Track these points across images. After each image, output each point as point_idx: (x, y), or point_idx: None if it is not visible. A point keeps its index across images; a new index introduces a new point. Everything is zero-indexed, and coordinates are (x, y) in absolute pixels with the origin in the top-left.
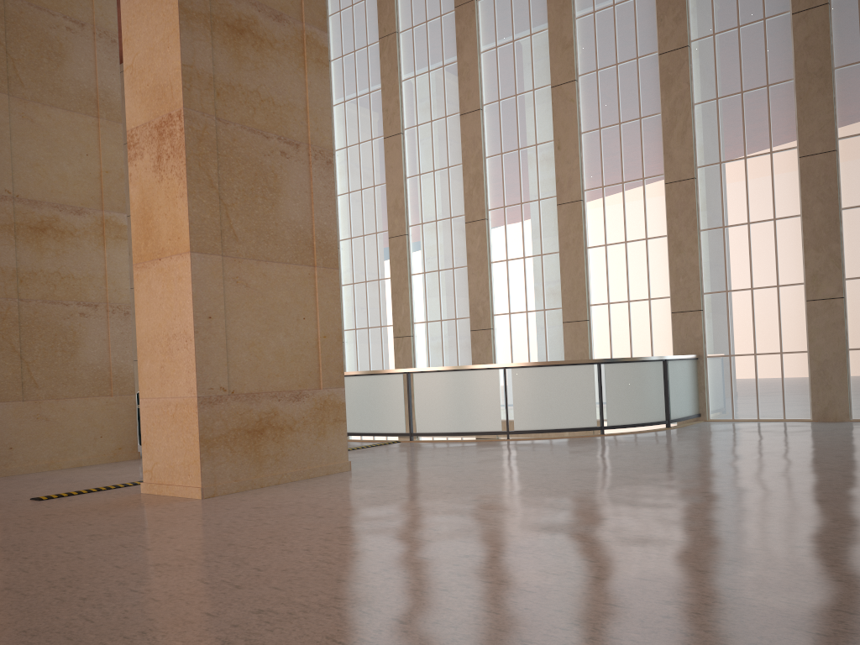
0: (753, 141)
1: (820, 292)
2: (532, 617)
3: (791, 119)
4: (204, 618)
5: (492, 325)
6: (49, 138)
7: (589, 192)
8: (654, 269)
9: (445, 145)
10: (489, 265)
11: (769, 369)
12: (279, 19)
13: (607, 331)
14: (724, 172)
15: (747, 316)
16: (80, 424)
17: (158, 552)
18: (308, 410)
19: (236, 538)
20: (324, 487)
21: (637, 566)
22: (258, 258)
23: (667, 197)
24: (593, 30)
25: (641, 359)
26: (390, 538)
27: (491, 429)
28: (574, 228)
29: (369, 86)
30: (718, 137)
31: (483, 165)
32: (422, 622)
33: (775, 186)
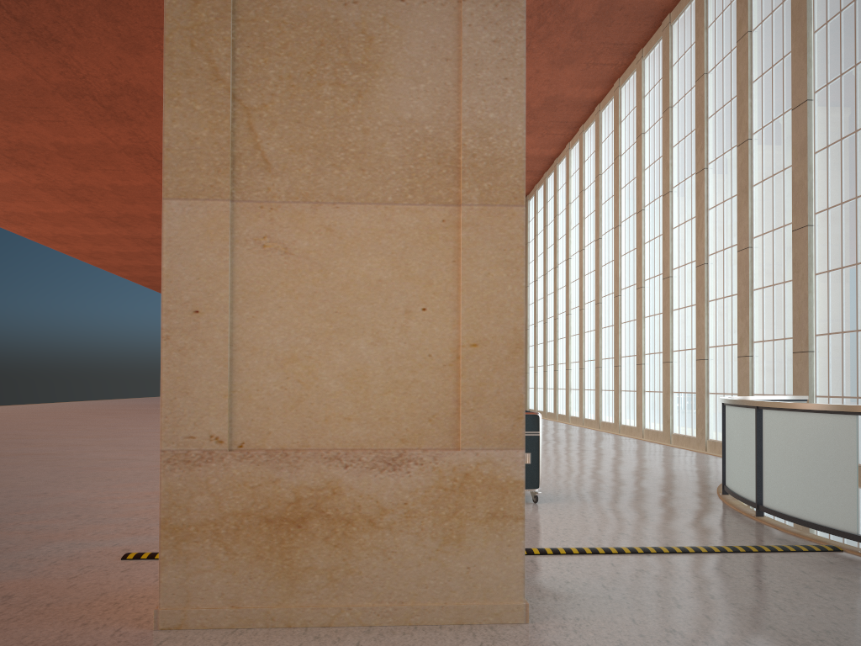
0: None
1: None
2: None
3: None
4: None
5: None
6: None
7: None
8: None
9: None
10: None
11: None
12: None
13: None
14: None
15: None
16: None
17: None
18: (420, 490)
19: None
20: None
21: None
22: (316, 199)
23: None
24: None
25: None
26: None
27: None
28: None
29: None
30: None
31: None
32: None
33: None
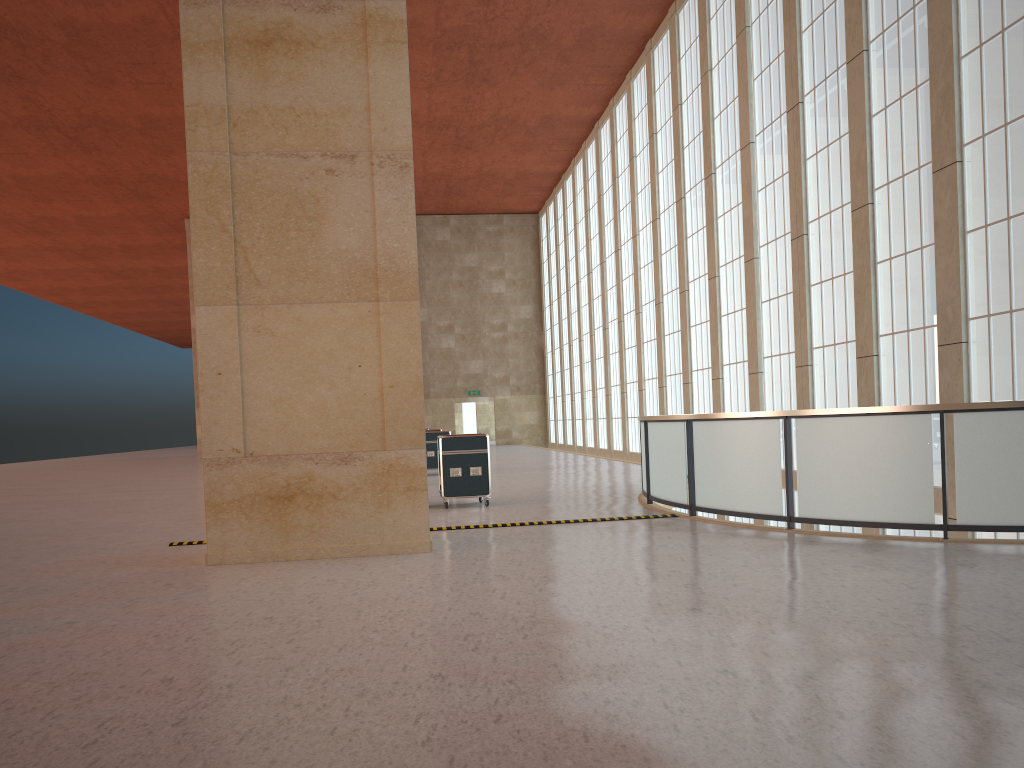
0: None
1: None
2: None
3: None
4: None
5: (966, 336)
6: None
7: None
8: None
9: (913, 53)
10: (961, 238)
11: None
12: (326, 9)
13: None
14: None
15: None
16: None
17: None
18: (363, 475)
19: (3, 614)
20: (308, 570)
21: None
22: (289, 301)
23: None
24: None
25: None
26: (11, 645)
27: (769, 511)
28: None
29: None
30: None
31: (954, 73)
32: None
33: None
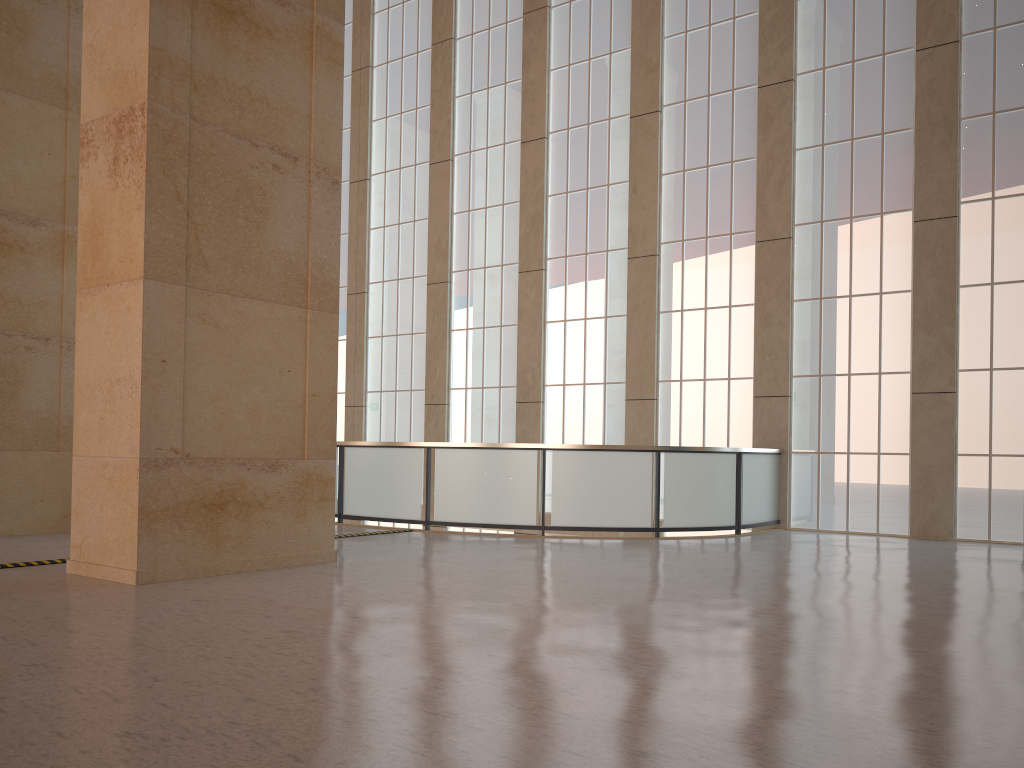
0: (862, 199)
1: (928, 384)
2: (466, 763)
3: (907, 176)
4: (51, 739)
5: (542, 397)
6: (1, 130)
7: (666, 246)
8: (737, 343)
9: (501, 178)
10: (543, 325)
11: (864, 471)
12: (282, 3)
13: (677, 414)
14: (825, 233)
15: (842, 406)
16: (15, 483)
17: (43, 648)
18: (286, 484)
19: (150, 637)
20: (293, 580)
21: (626, 704)
22: (233, 292)
23: (757, 258)
24: (683, 53)
25: (709, 449)
26: (340, 649)
27: (523, 522)
28: (645, 288)
29: (417, 101)
30: (821, 191)
31: (544, 205)
32: (323, 762)
33: (884, 254)
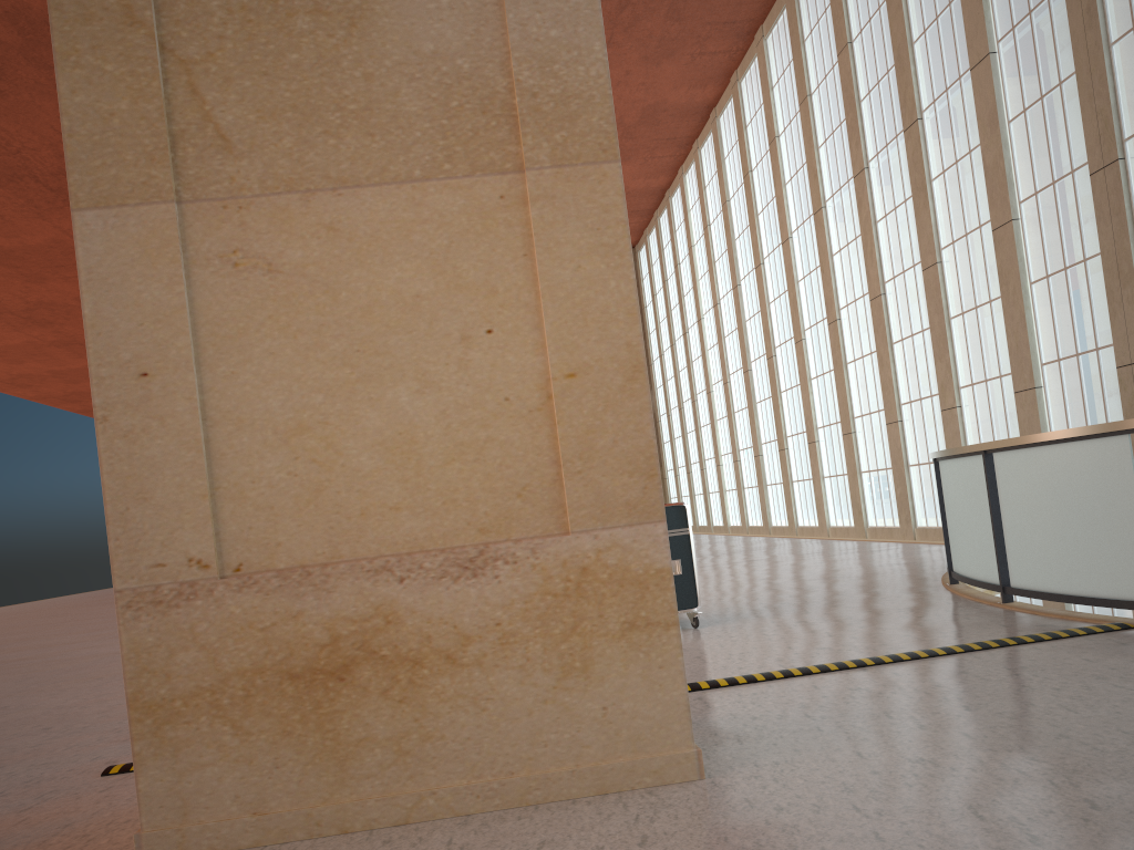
0: None
1: None
2: None
3: None
4: None
5: None
6: None
7: None
8: None
9: None
10: None
11: None
12: None
13: None
14: None
15: None
16: None
17: None
18: (517, 601)
19: None
20: None
21: None
22: (306, 185)
23: None
24: None
25: None
26: None
27: None
28: None
29: None
30: None
31: None
32: None
33: None
